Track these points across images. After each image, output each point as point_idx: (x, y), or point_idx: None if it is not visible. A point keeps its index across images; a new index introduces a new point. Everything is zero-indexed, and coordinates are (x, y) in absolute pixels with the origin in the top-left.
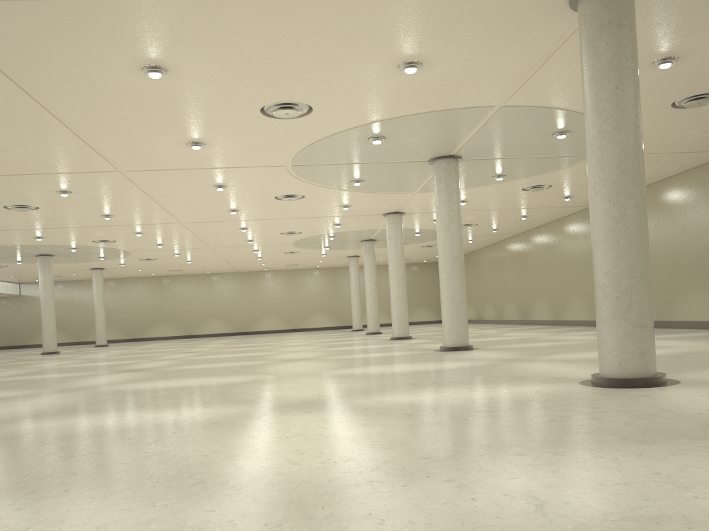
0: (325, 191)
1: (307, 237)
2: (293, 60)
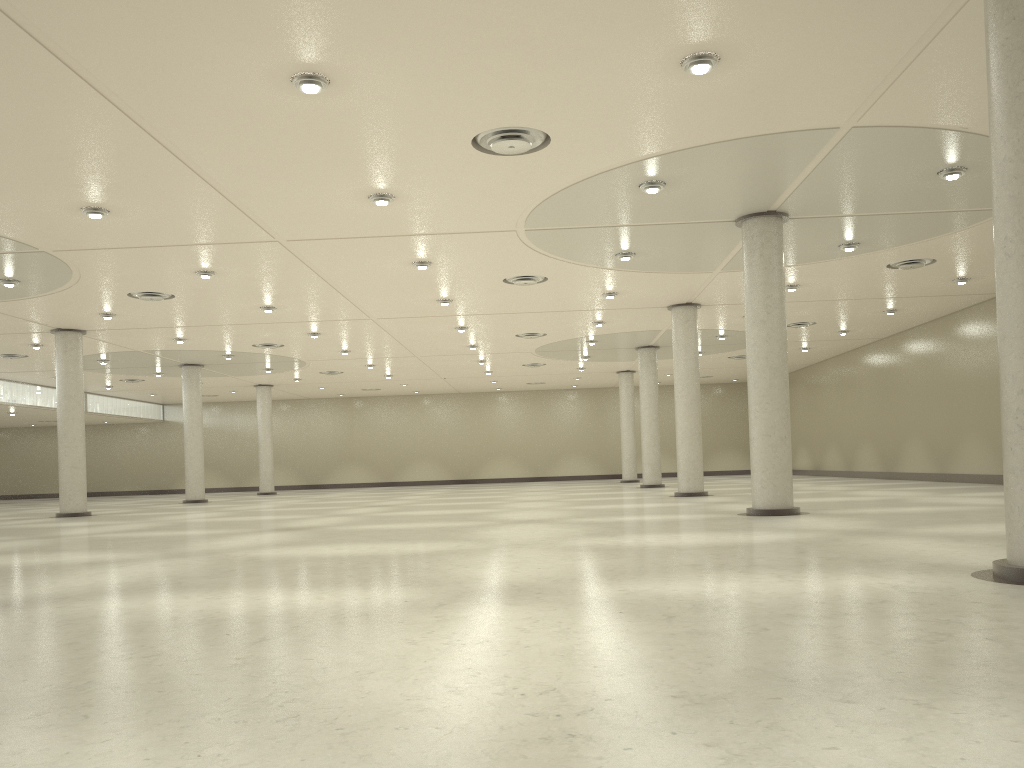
0: (577, 271)
1: (555, 342)
2: (515, 58)
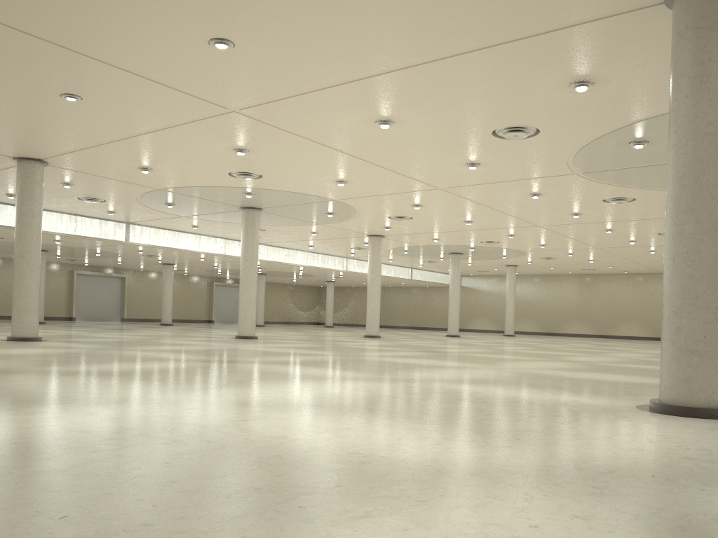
0: (651, 193)
1: None
2: (472, 99)
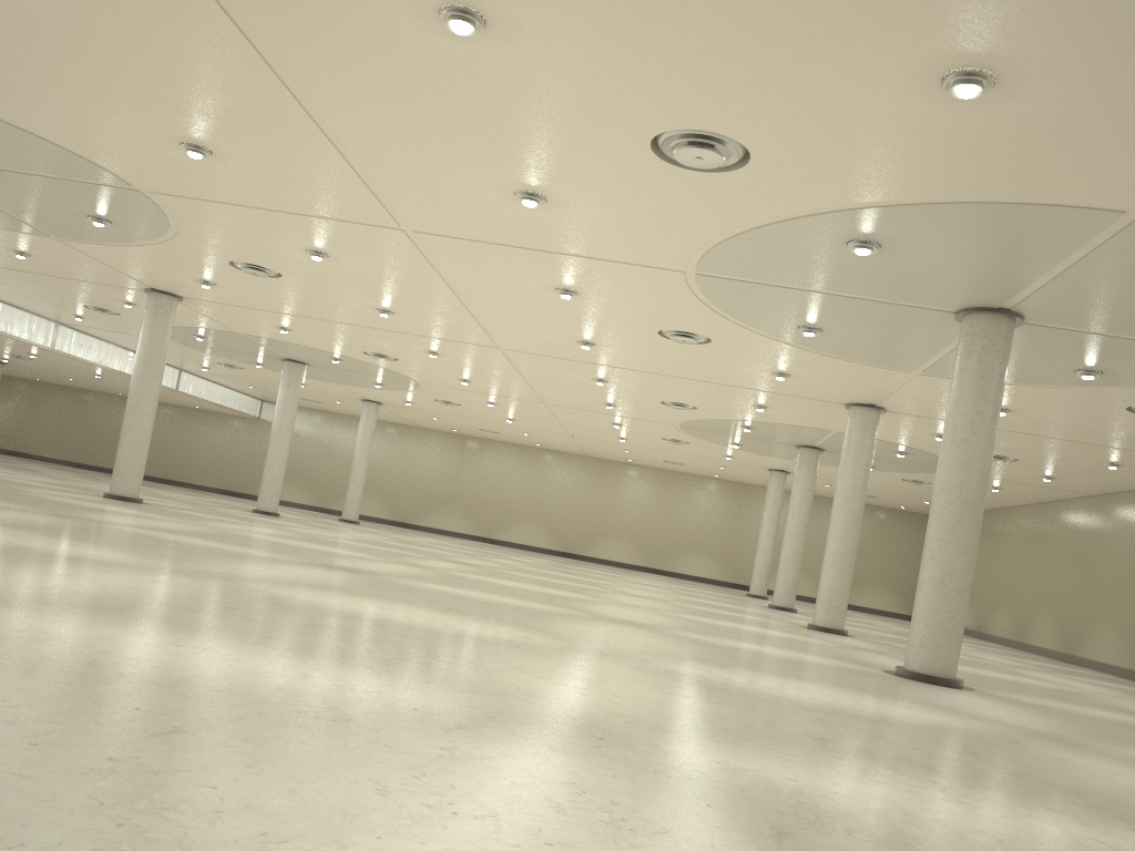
0: (748, 338)
1: (704, 419)
2: (726, 32)
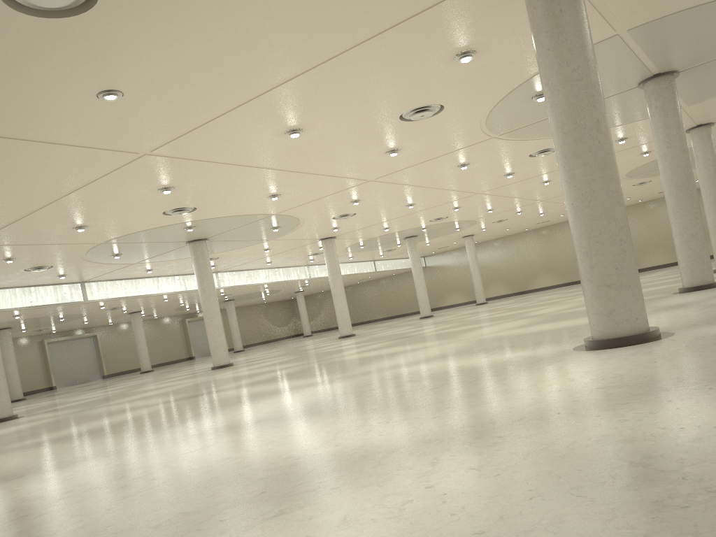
0: None
1: (632, 169)
2: (369, 92)
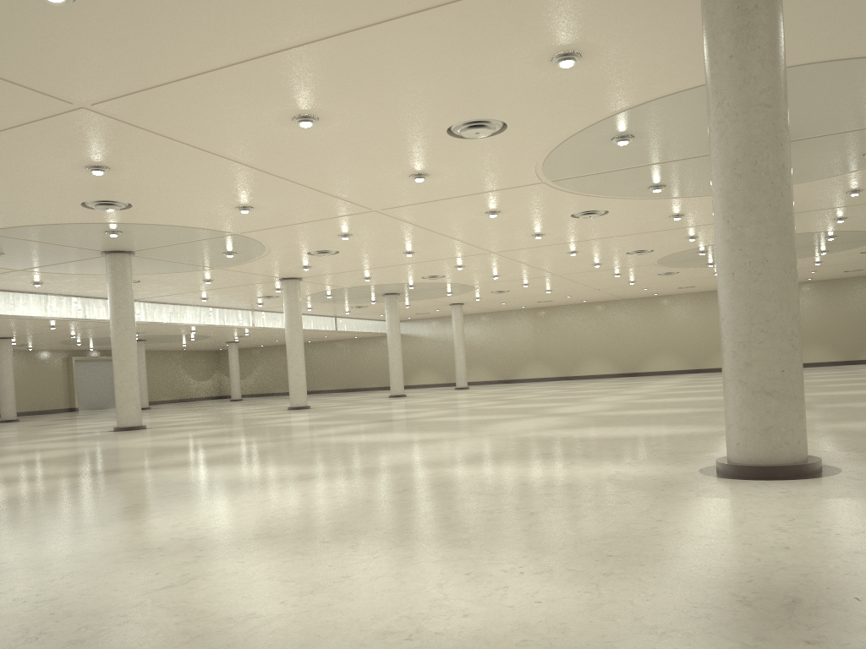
0: (627, 203)
1: (668, 255)
2: (425, 82)
